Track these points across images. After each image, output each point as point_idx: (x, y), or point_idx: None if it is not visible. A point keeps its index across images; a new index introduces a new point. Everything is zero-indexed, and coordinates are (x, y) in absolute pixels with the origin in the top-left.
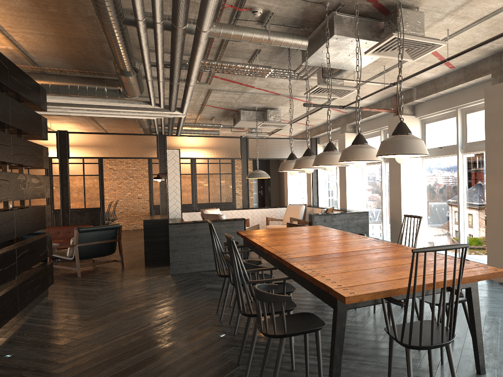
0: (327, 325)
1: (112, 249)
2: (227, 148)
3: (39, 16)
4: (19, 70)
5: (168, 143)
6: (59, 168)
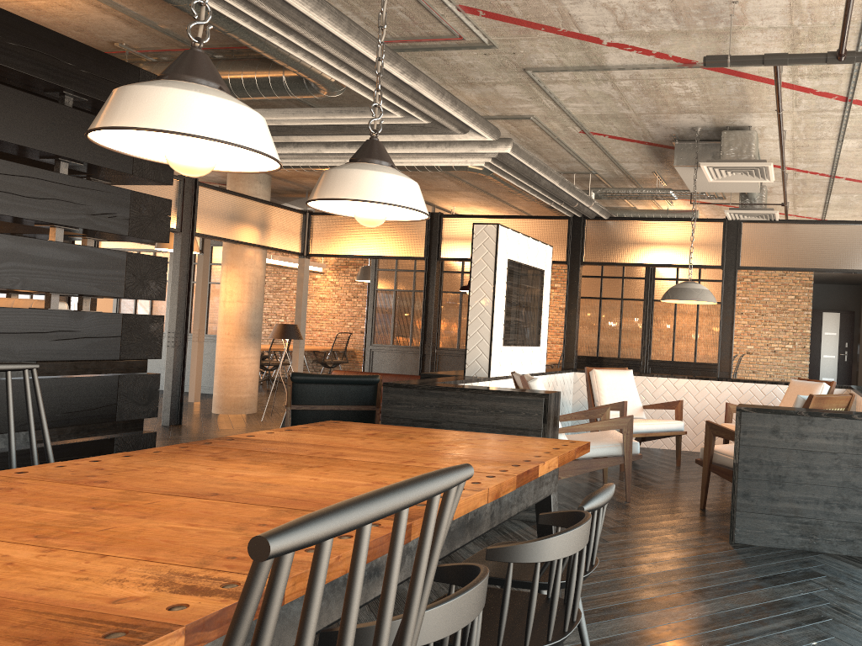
0: None
1: None
2: (695, 243)
3: None
4: None
5: (587, 234)
6: (424, 276)
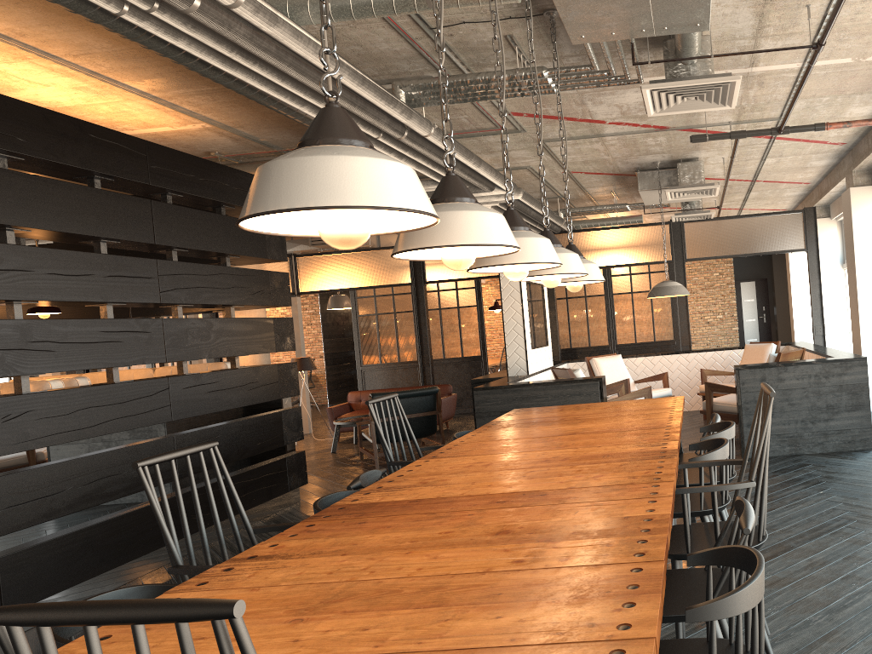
0: None
1: (429, 427)
2: (648, 244)
3: (152, 62)
4: (186, 157)
5: None
6: (414, 300)
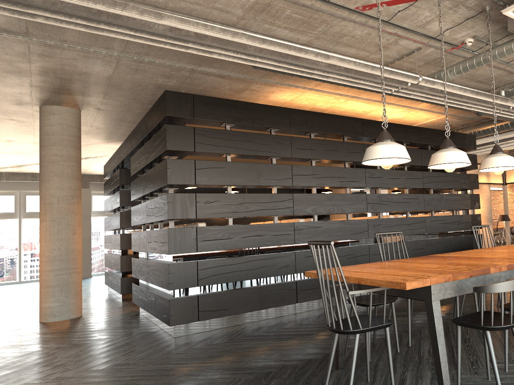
0: (512, 338)
1: None
2: None
3: None
4: (434, 130)
5: None
6: None
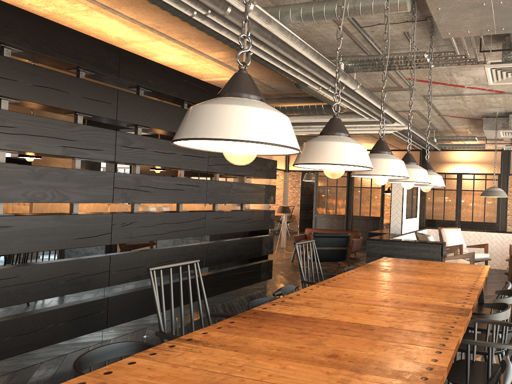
0: None
1: (342, 256)
2: (486, 162)
3: (218, 43)
4: None
5: (429, 158)
6: (347, 181)
